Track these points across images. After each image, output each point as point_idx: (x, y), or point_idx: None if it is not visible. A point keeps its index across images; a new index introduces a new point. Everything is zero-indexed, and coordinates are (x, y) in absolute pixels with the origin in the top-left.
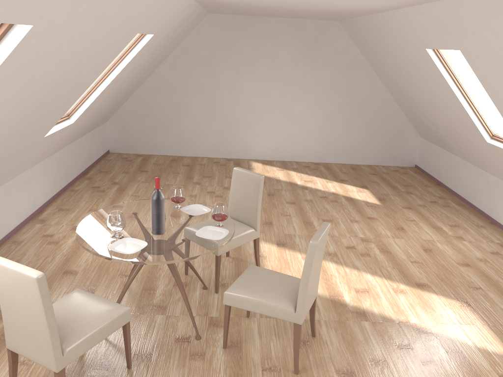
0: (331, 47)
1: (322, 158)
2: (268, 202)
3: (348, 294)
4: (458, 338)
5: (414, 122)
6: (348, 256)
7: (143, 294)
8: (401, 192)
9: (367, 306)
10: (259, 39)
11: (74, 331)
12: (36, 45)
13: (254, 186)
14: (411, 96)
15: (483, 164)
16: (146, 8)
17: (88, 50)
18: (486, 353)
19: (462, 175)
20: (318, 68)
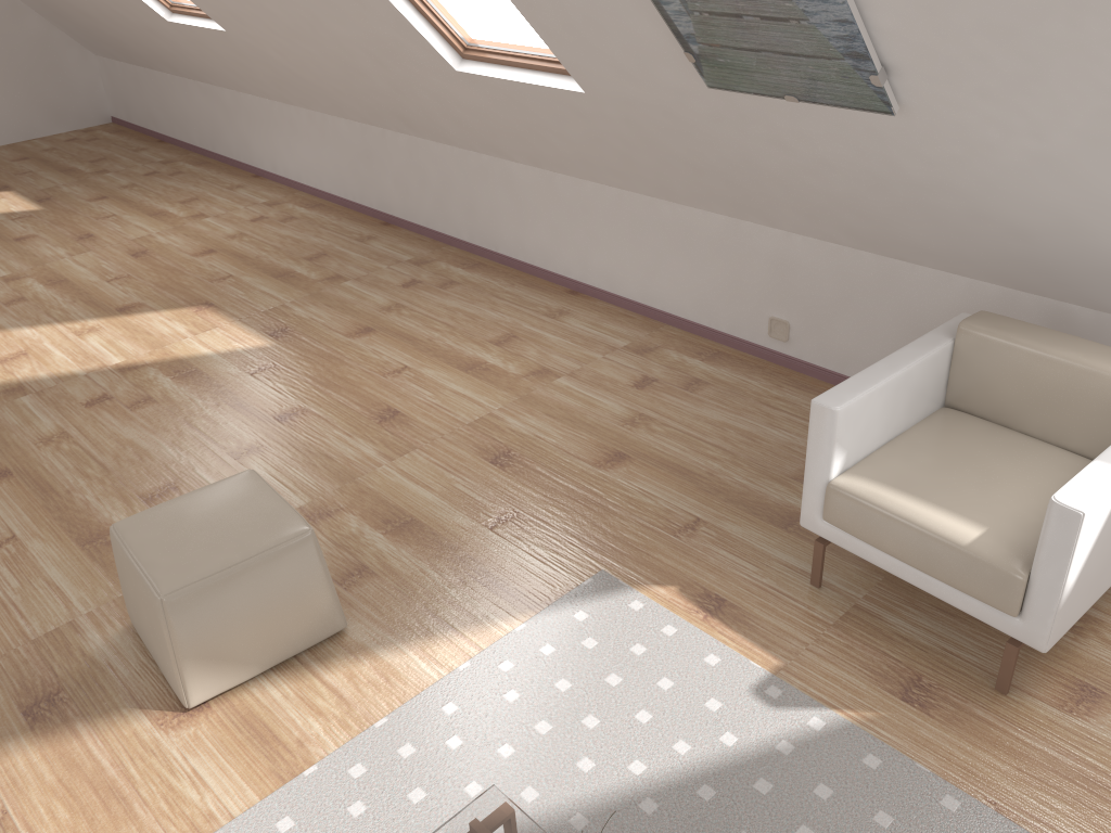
0: None
1: None
2: None
3: None
4: (191, 354)
5: (63, 25)
6: None
7: None
8: (86, 175)
9: (26, 374)
10: None
11: None
12: None
13: None
14: None
15: (199, 71)
16: None
17: None
18: (234, 355)
19: (187, 106)
20: None
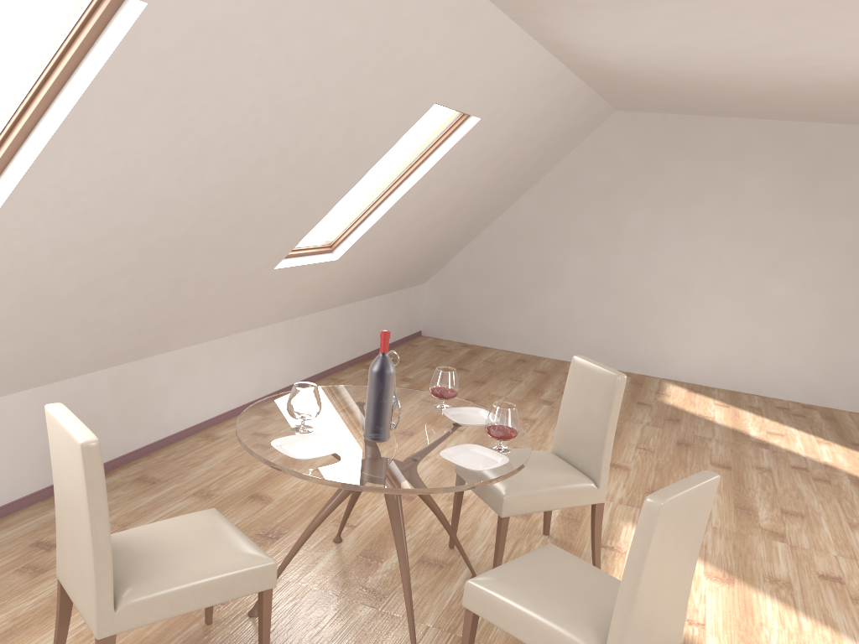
0: (858, 176)
1: (821, 397)
2: (672, 456)
3: None
4: None
5: None
6: (817, 596)
7: (357, 562)
8: None
9: None
10: (706, 156)
11: (154, 572)
12: (173, 54)
13: (603, 395)
14: None
15: None
16: (439, 49)
17: (316, 104)
18: None
19: None
20: (825, 216)
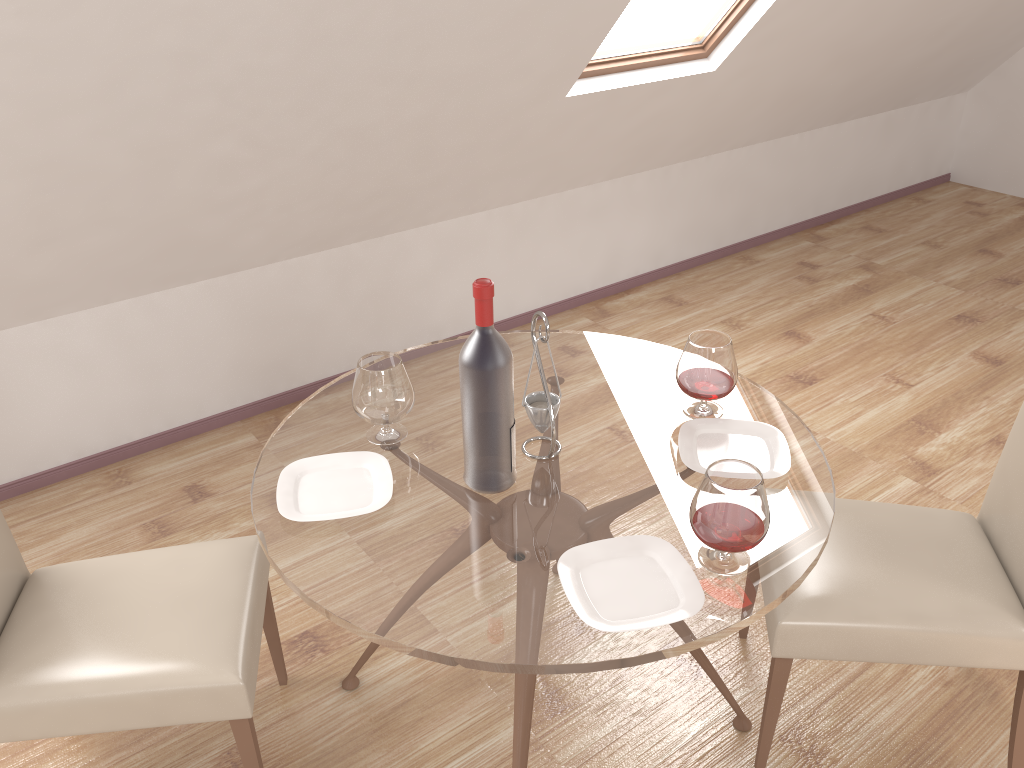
0: None
1: None
2: None
3: None
4: None
5: None
6: None
7: None
8: None
9: None
10: None
11: (45, 663)
12: None
13: None
14: None
15: None
16: None
17: None
18: None
19: None
20: None
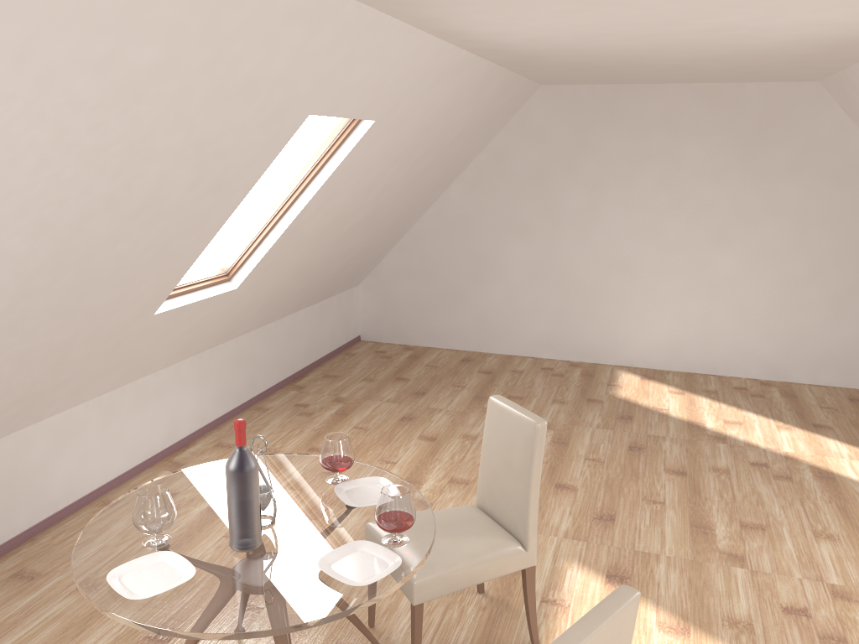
0: (801, 136)
1: (779, 371)
2: (623, 465)
3: None
4: None
5: None
6: (781, 638)
7: None
8: None
9: None
10: (640, 127)
11: None
12: None
13: (523, 445)
14: None
15: None
16: (293, 58)
17: (139, 143)
18: None
19: None
20: (769, 181)
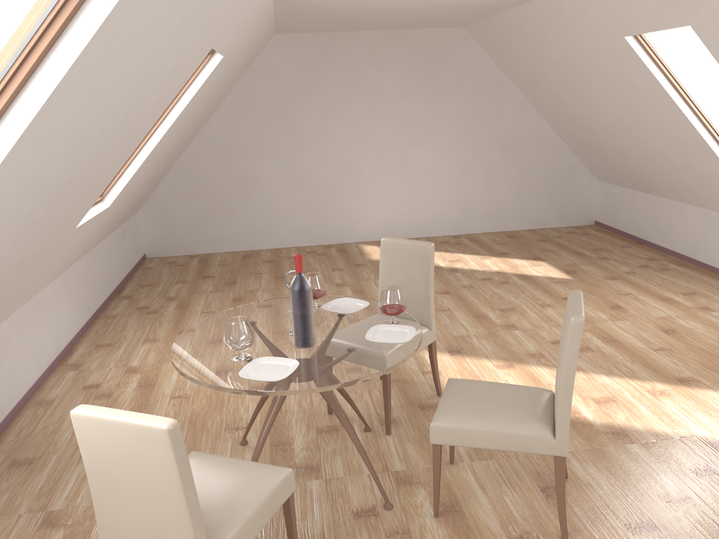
0: (457, 65)
1: (462, 227)
2: None
3: (586, 408)
4: None
5: (589, 160)
6: None
7: (275, 452)
8: (593, 259)
9: (622, 421)
10: (352, 64)
11: (219, 518)
12: (118, 34)
13: (420, 262)
14: (587, 119)
15: (711, 200)
16: (233, 0)
17: (162, 64)
18: None
19: (677, 223)
20: (441, 97)
